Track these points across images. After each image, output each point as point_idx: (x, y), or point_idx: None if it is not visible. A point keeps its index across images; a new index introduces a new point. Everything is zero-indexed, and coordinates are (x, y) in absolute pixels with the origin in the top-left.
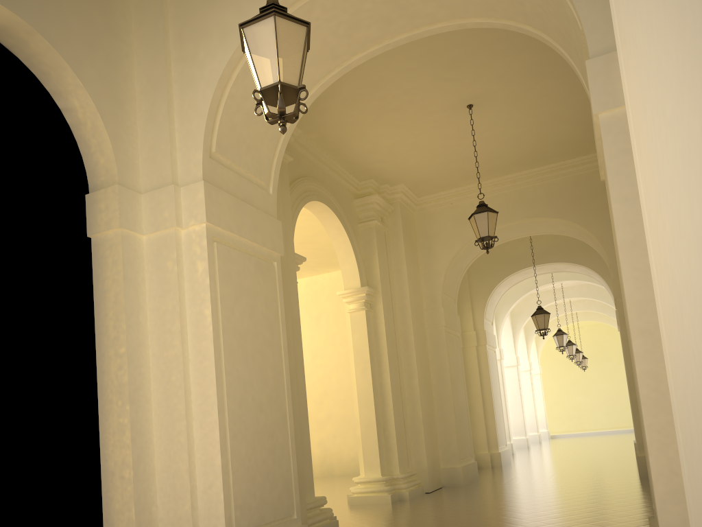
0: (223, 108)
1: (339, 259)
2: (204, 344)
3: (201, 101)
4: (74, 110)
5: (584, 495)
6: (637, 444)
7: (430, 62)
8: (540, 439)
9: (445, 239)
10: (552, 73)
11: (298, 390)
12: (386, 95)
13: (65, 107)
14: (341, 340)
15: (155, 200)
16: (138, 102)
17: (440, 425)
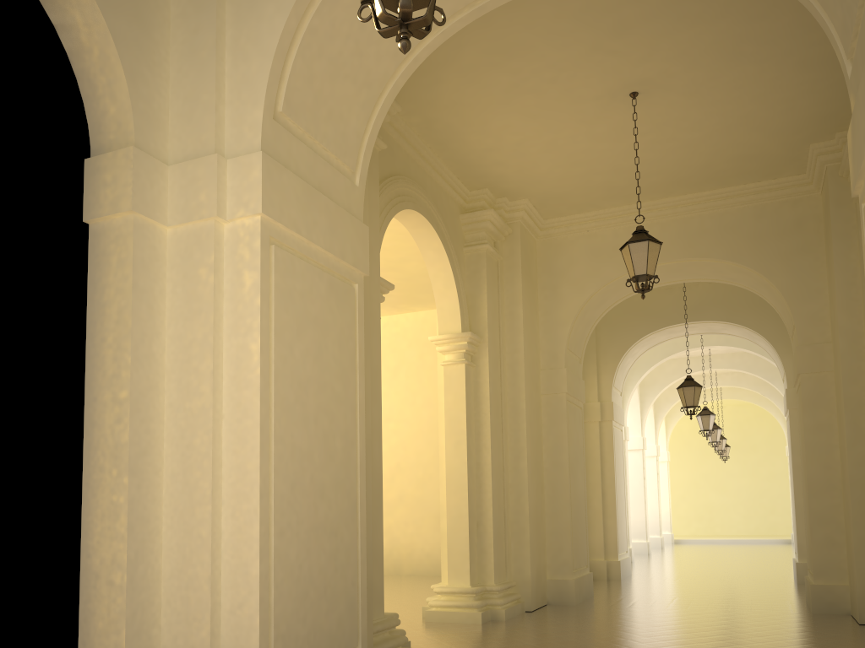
0: (298, 48)
1: (434, 293)
2: (246, 395)
3: (266, 34)
4: (74, 29)
5: (744, 635)
6: (813, 568)
7: (589, 24)
8: (663, 544)
9: (575, 277)
10: (754, 54)
11: (372, 467)
12: (523, 68)
13: (61, 23)
14: (423, 401)
15: (188, 175)
16: (172, 29)
17: (550, 523)
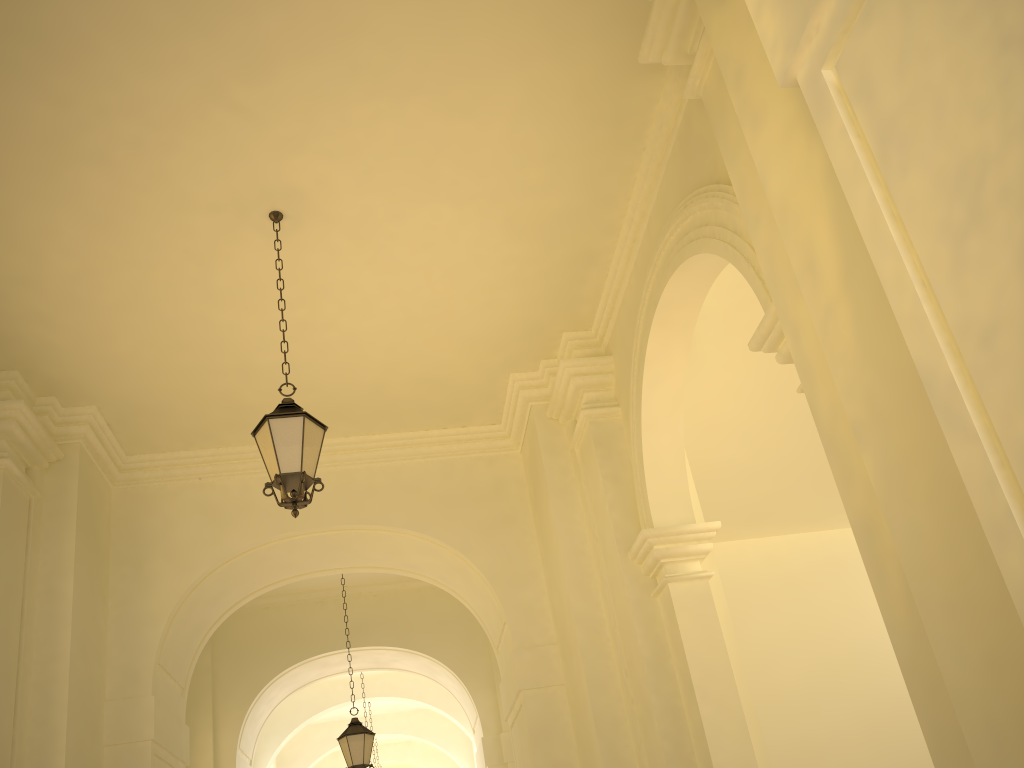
0: None
1: None
2: None
3: None
4: None
5: None
6: None
7: (202, 28)
8: None
9: (178, 547)
10: (453, 185)
11: None
12: (78, 97)
13: None
14: None
15: None
16: None
17: None
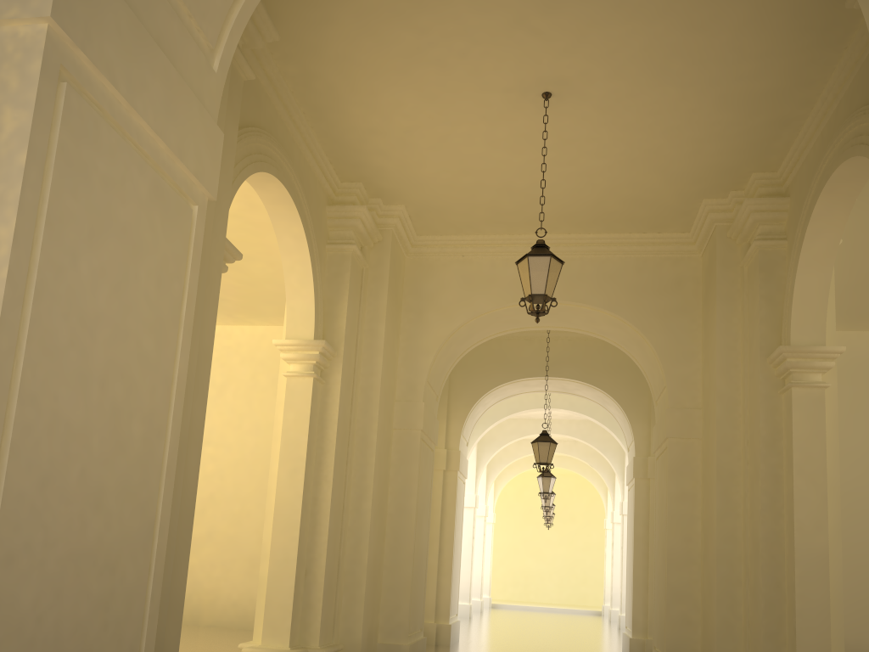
0: None
1: (286, 289)
2: None
3: None
4: None
5: None
6: (666, 648)
7: None
8: (482, 608)
9: (445, 304)
10: (680, 75)
11: (183, 482)
12: (432, 28)
13: None
14: (250, 426)
15: None
16: None
17: (388, 577)
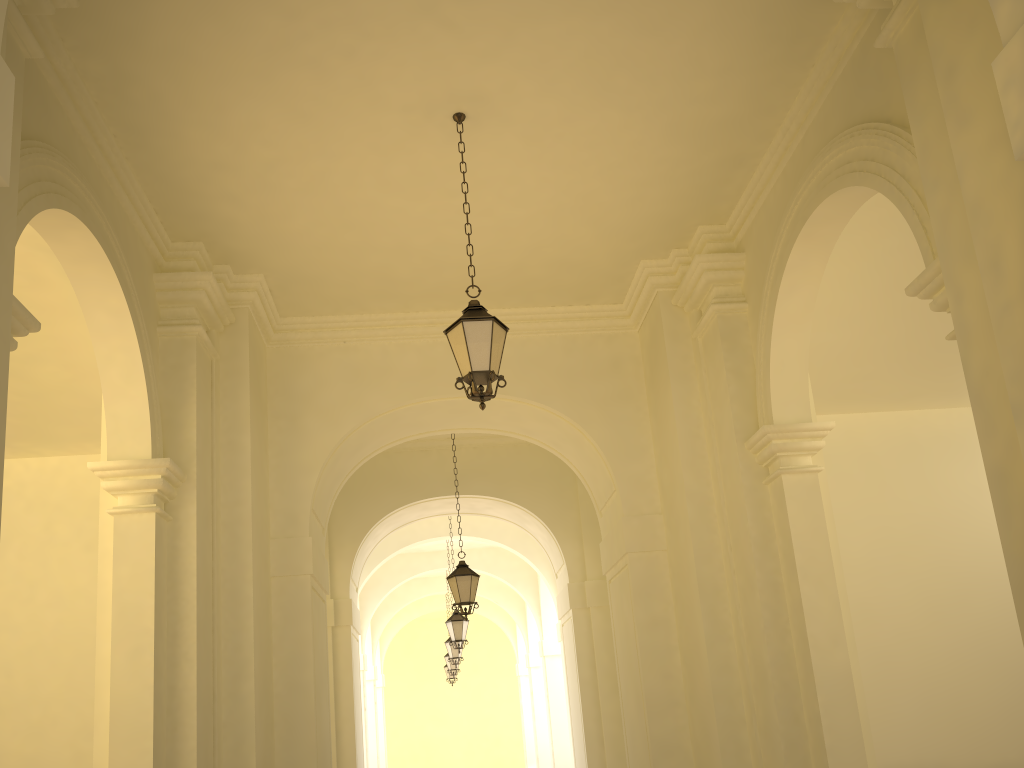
0: None
1: (104, 388)
2: None
3: None
4: None
5: None
6: None
7: None
8: None
9: (327, 405)
10: (626, 94)
11: None
12: (306, 11)
13: None
14: (48, 596)
15: None
16: None
17: None
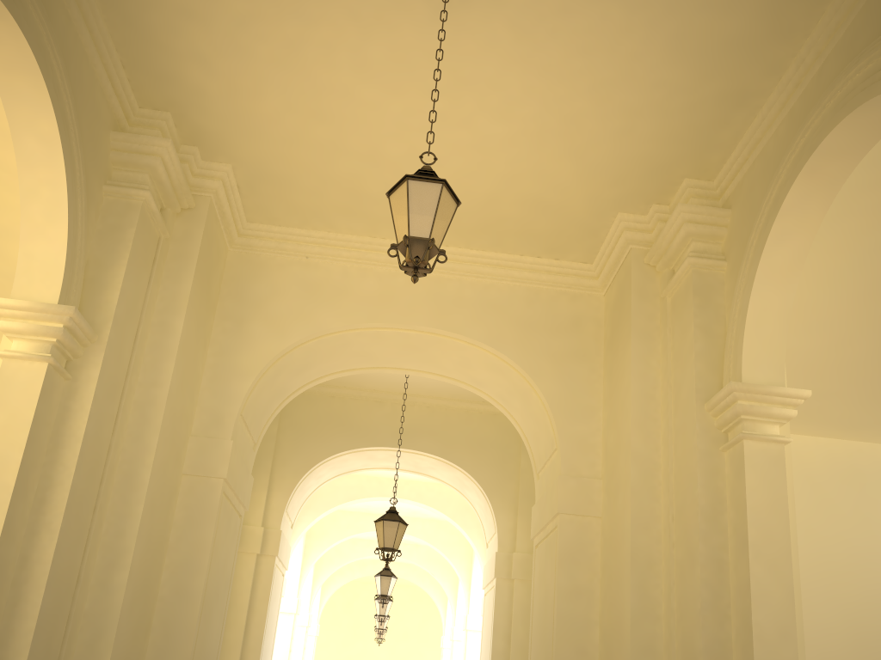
0: None
1: (23, 224)
2: None
3: None
4: None
5: None
6: None
7: None
8: None
9: (276, 314)
10: None
11: None
12: None
13: None
14: None
15: None
16: None
17: None
